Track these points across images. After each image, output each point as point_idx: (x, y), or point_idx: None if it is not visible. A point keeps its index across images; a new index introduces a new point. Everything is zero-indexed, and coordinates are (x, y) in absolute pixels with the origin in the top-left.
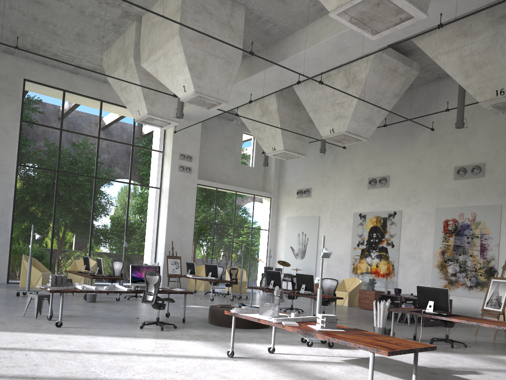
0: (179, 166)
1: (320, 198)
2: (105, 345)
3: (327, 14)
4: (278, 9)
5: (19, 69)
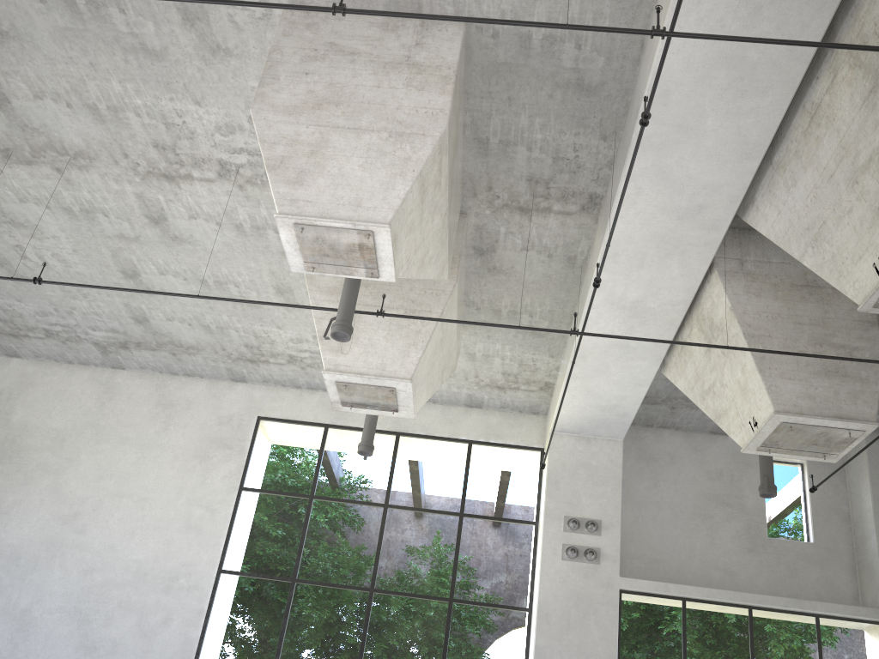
0: (565, 546)
1: None
2: None
3: None
4: None
5: (253, 402)
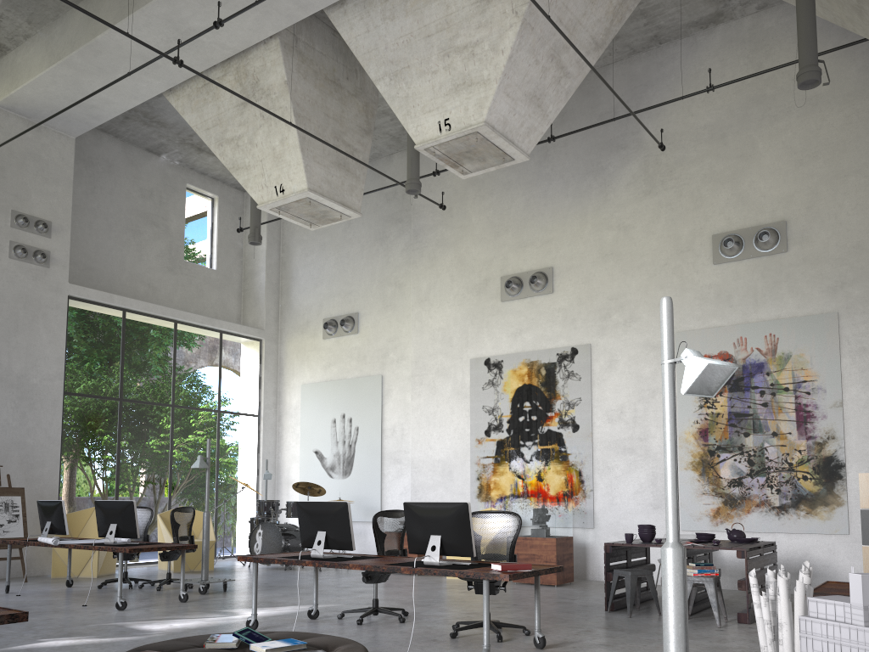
0: (13, 244)
1: (383, 334)
2: None
3: None
4: None
5: None
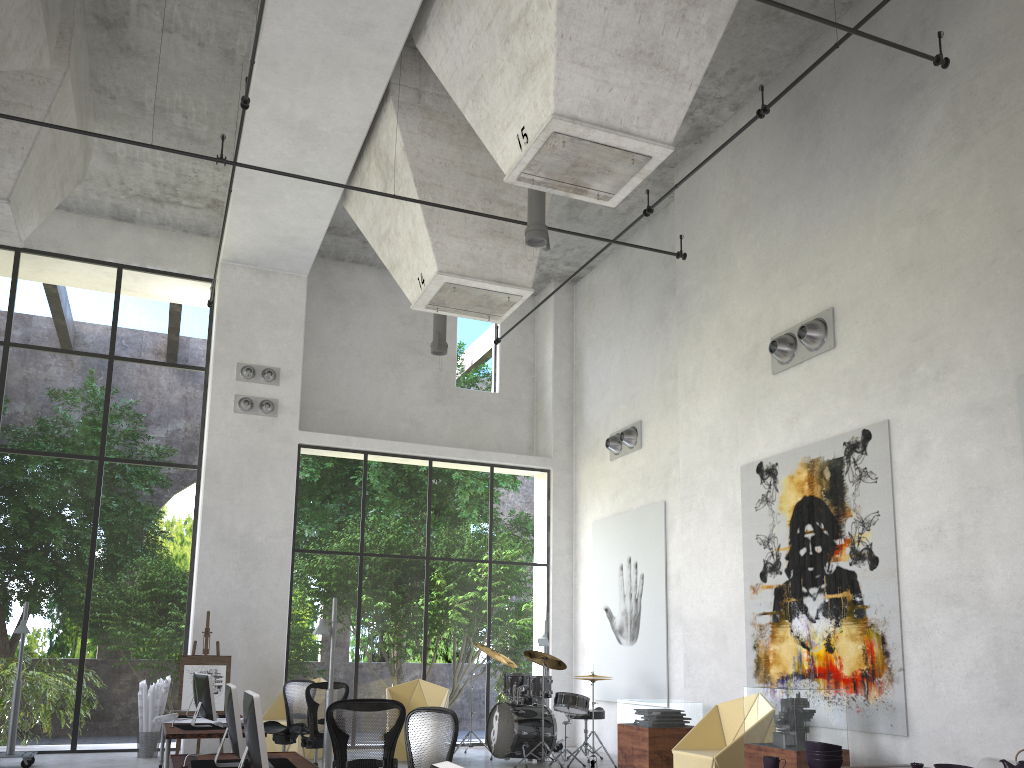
0: (238, 397)
1: (665, 445)
2: None
3: None
4: None
5: None
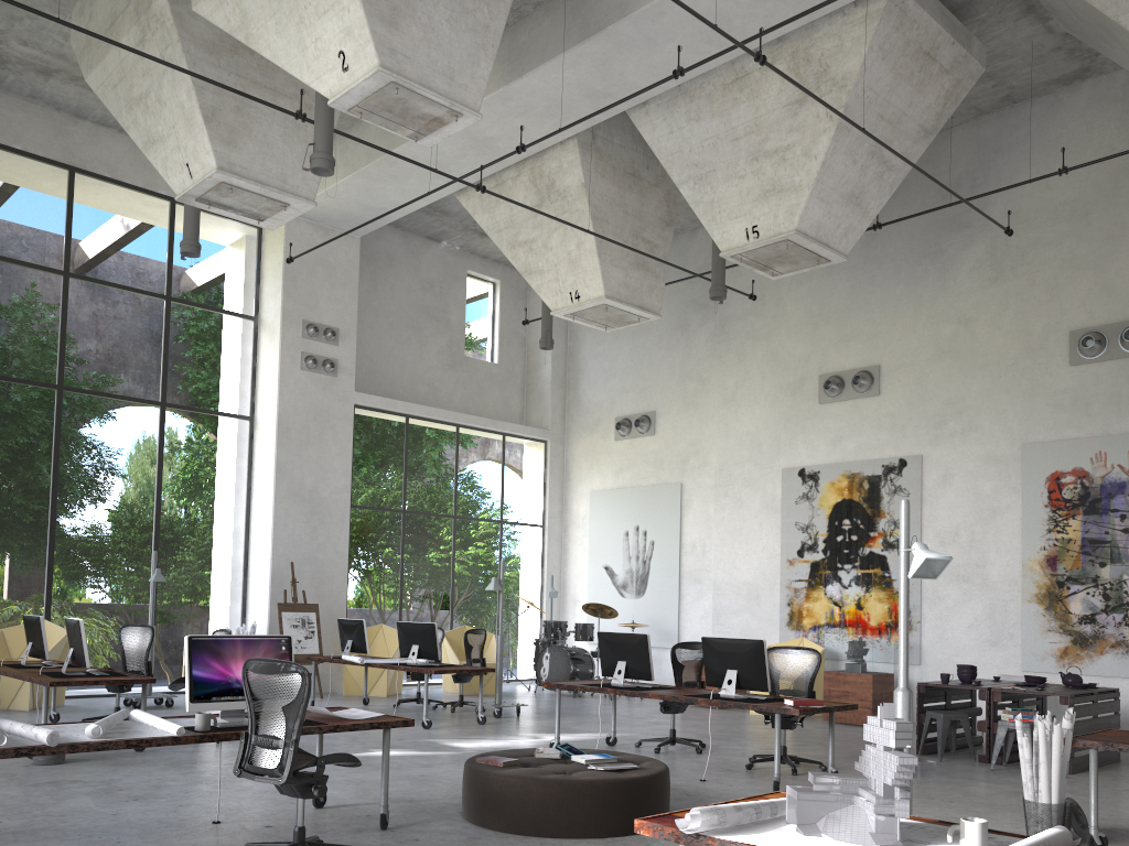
0: (304, 355)
1: (683, 437)
2: None
3: None
4: None
5: None
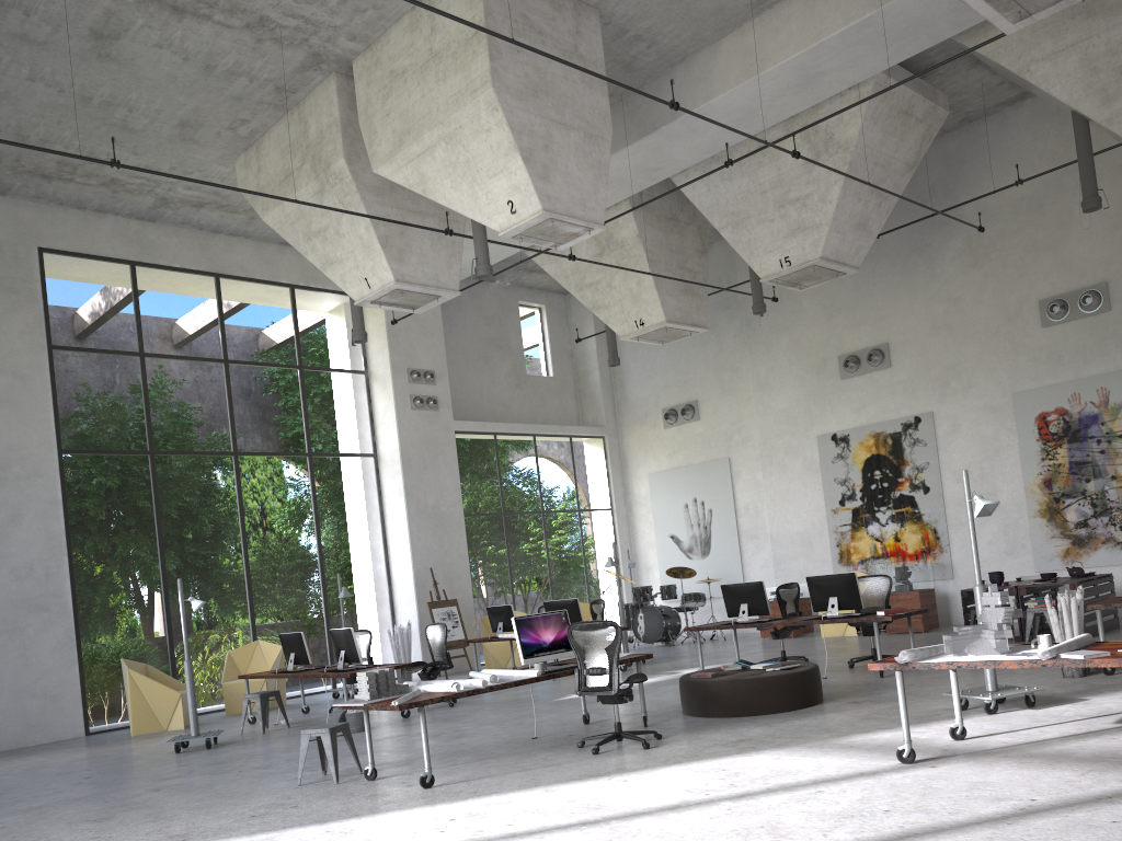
0: (412, 397)
1: (725, 419)
2: (614, 798)
3: (775, 7)
4: (669, 7)
5: (24, 226)
